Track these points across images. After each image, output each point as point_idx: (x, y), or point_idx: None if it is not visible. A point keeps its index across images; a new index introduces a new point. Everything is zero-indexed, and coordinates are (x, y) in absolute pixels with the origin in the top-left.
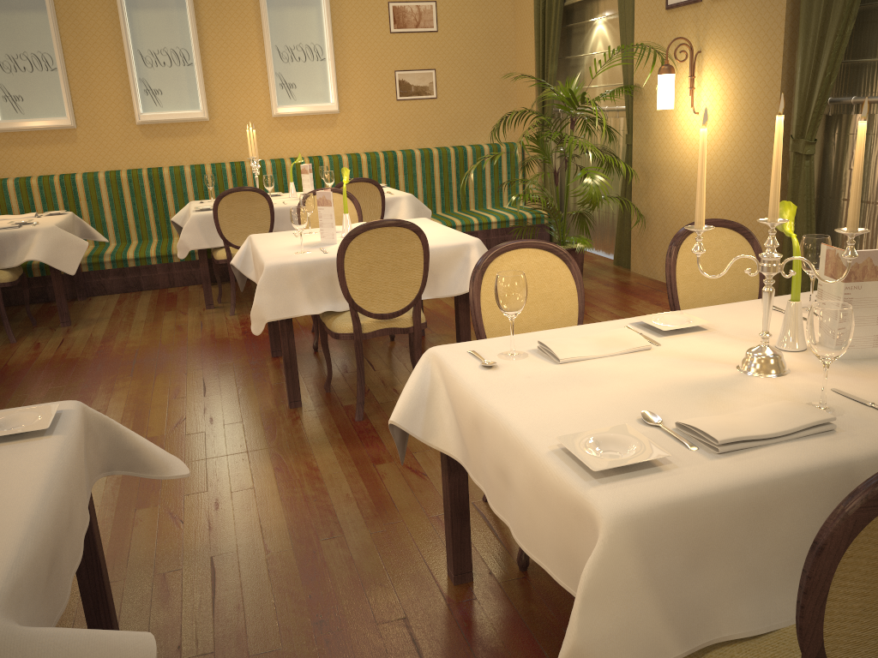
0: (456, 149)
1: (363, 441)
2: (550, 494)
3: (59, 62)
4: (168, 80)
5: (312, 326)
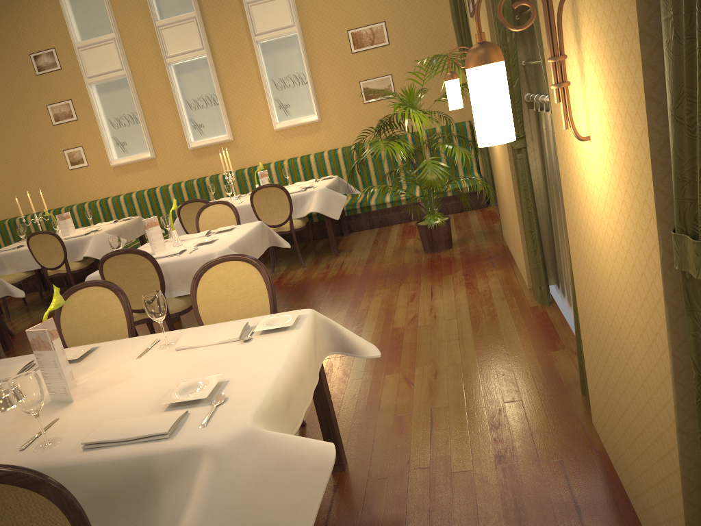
0: (413, 135)
1: None
2: None
3: (139, 118)
4: (206, 117)
5: None
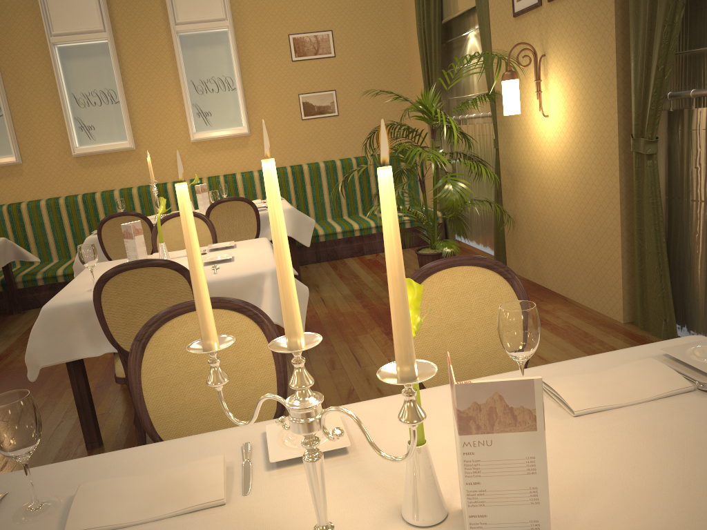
0: (358, 159)
1: None
2: None
3: (3, 108)
4: (99, 117)
5: None
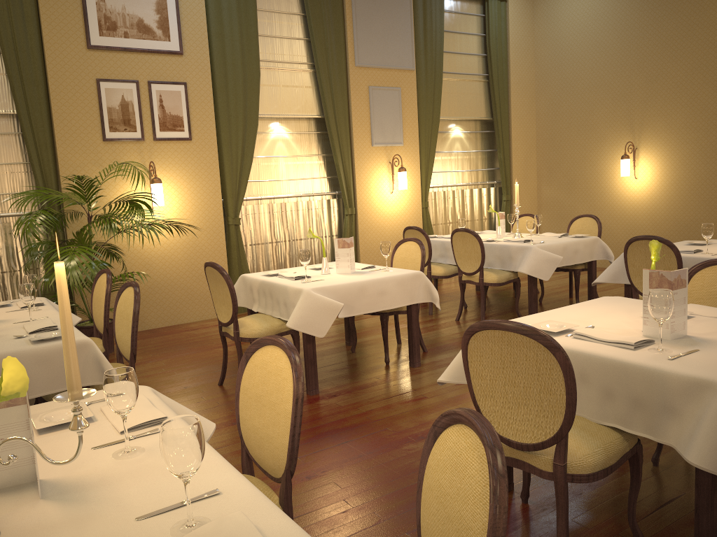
0: None
1: (450, 346)
2: (588, 243)
3: None
4: None
5: None
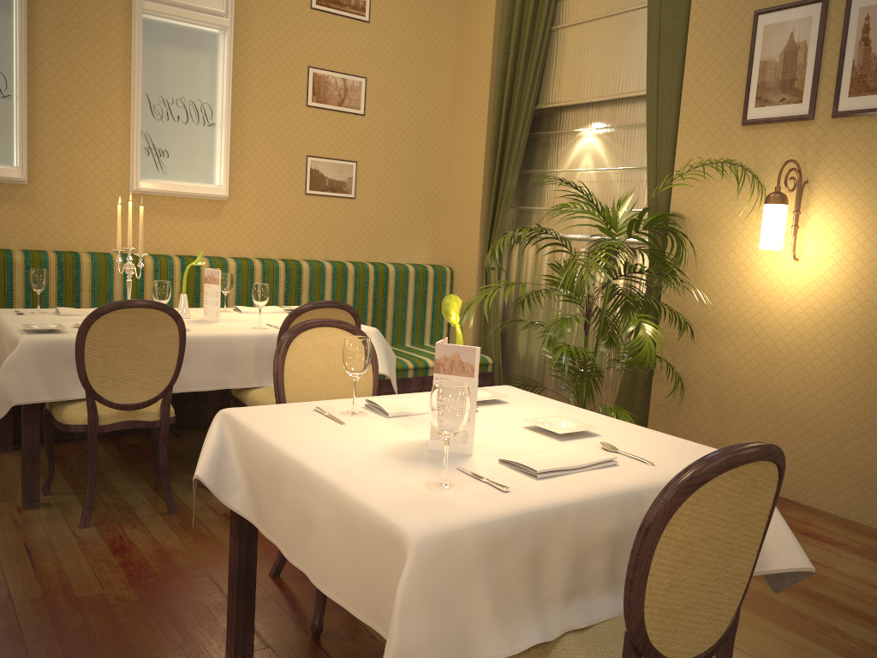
0: (376, 266)
1: None
2: None
3: None
4: None
5: (274, 567)
